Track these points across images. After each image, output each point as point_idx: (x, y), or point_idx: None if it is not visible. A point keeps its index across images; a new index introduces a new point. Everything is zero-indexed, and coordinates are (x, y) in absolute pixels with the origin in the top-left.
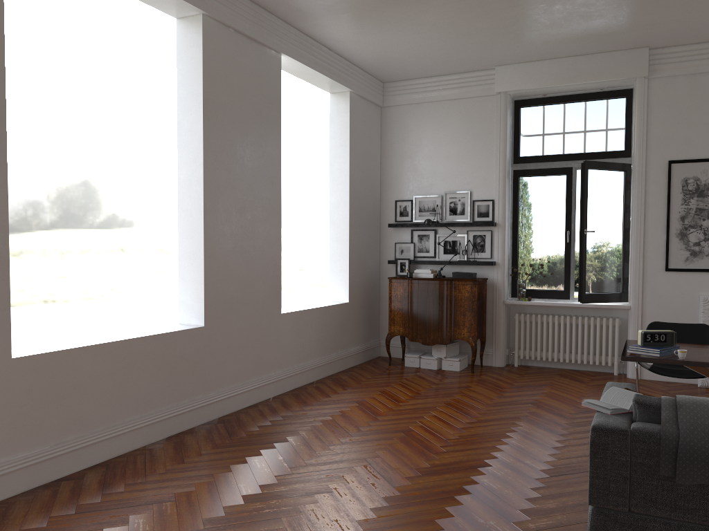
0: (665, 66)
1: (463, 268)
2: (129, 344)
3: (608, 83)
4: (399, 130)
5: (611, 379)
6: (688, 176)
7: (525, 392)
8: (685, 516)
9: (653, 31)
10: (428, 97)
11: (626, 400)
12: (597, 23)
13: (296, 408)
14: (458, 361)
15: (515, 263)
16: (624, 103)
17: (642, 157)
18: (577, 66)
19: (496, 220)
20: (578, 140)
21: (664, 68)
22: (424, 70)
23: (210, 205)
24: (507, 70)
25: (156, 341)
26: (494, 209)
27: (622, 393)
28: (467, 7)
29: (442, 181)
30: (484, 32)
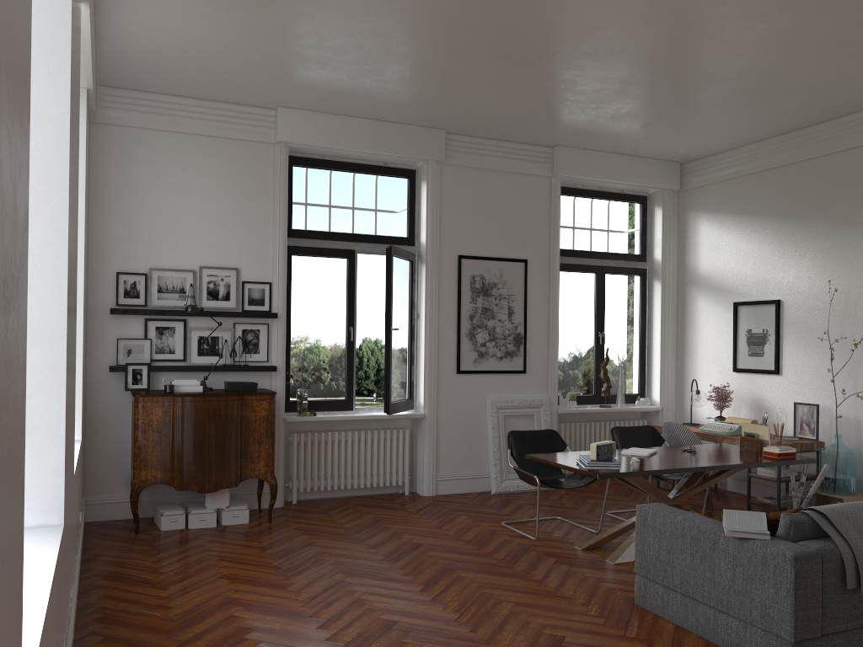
0: (456, 153)
1: (227, 376)
2: (50, 602)
3: (401, 159)
4: (122, 164)
5: (416, 501)
6: (475, 273)
7: (381, 534)
8: (856, 623)
9: (471, 116)
10: (175, 124)
11: (758, 521)
12: (444, 94)
13: (168, 643)
14: (247, 510)
15: (288, 367)
16: (406, 184)
17: (436, 249)
18: (376, 132)
19: (275, 311)
20: (360, 218)
21: (455, 156)
22: (184, 85)
23: (68, 272)
24: (294, 115)
25: (55, 580)
26: (270, 295)
27: (744, 515)
28: (365, 31)
29: (195, 250)
30: (333, 65)
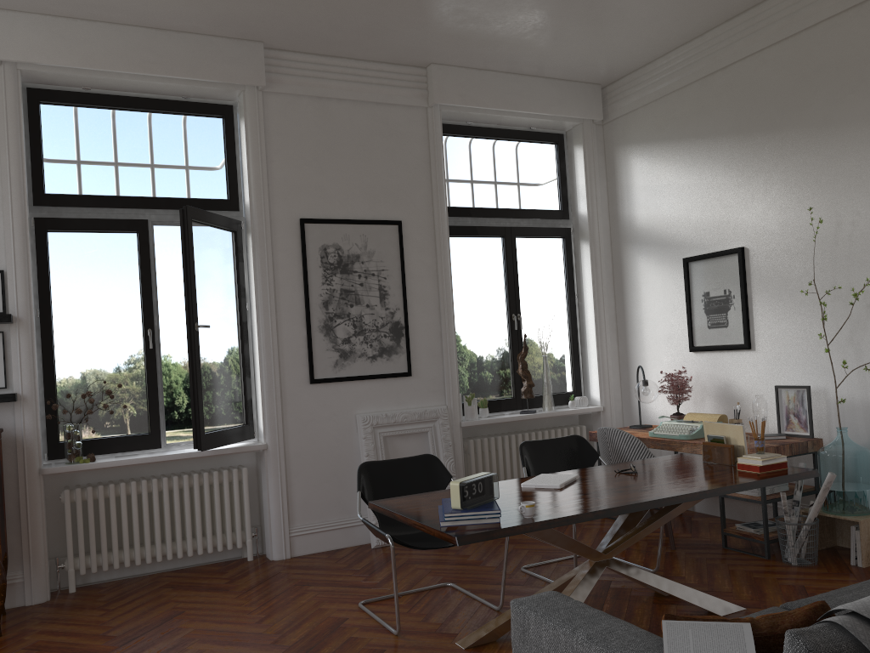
0: (285, 77)
1: None
2: None
3: (204, 87)
4: None
5: (256, 571)
6: (327, 243)
7: (157, 646)
8: None
9: (288, 13)
10: None
11: (736, 648)
12: None
13: None
14: None
15: (52, 394)
16: (221, 126)
17: (265, 211)
18: (156, 46)
19: (14, 312)
20: (153, 175)
21: (284, 81)
22: None
23: None
24: (20, 22)
25: None
26: (5, 289)
27: (707, 634)
28: None
29: None
30: None
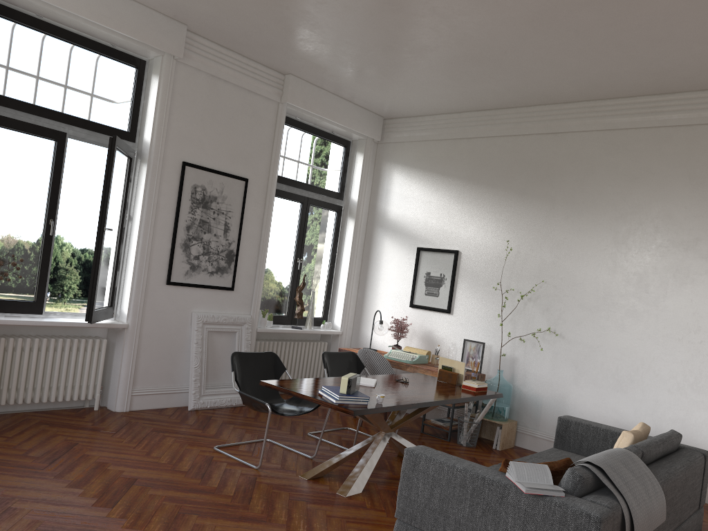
0: (194, 55)
1: None
2: None
3: (135, 44)
4: None
5: (109, 418)
6: (198, 184)
7: (82, 466)
8: None
9: (223, 18)
10: None
11: (544, 475)
12: None
13: None
14: None
15: None
16: (134, 74)
17: (161, 150)
18: (112, 5)
19: None
20: (77, 98)
21: (192, 57)
22: None
23: None
24: None
25: None
26: None
27: (531, 468)
28: None
29: None
30: None
